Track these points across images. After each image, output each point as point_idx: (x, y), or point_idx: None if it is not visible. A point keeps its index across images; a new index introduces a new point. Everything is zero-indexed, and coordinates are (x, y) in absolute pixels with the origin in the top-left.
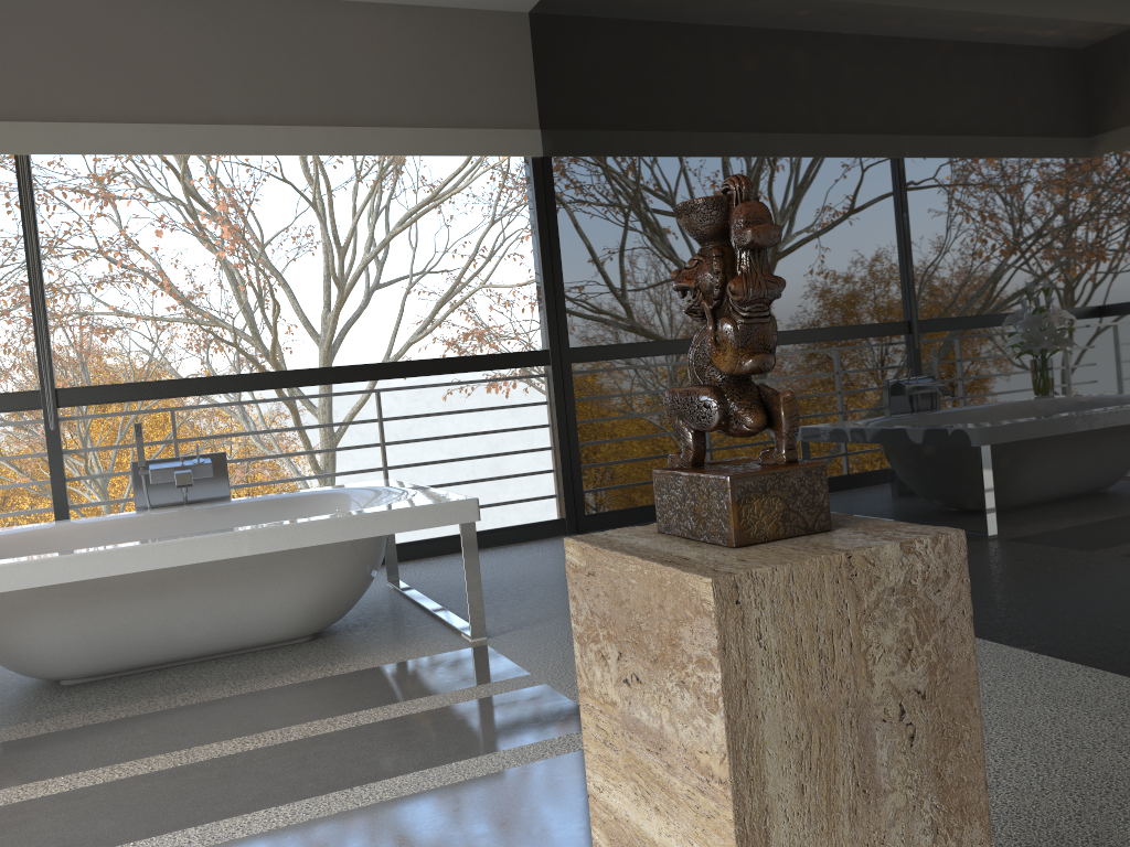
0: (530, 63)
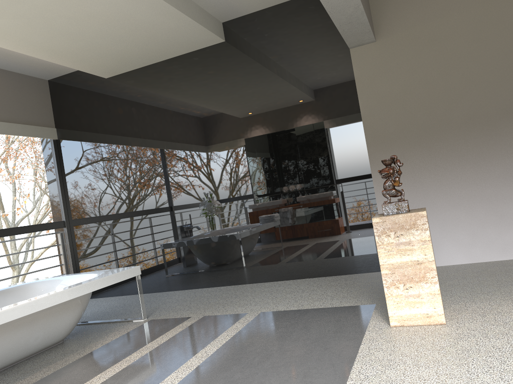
0: (50, 100)
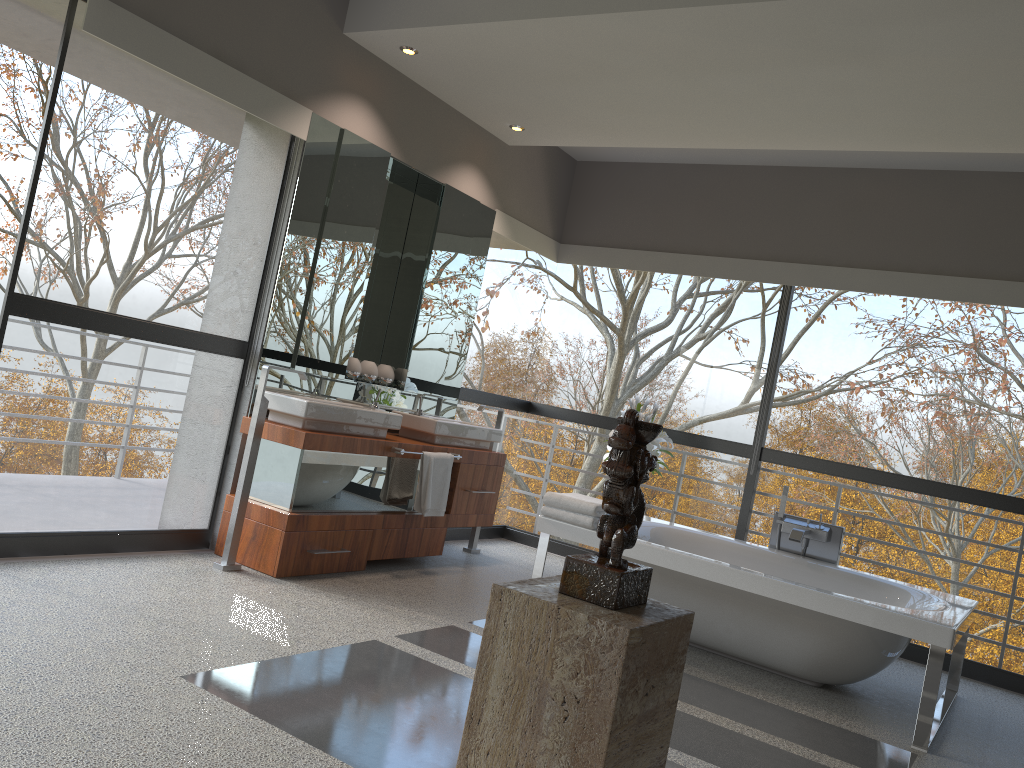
0: None
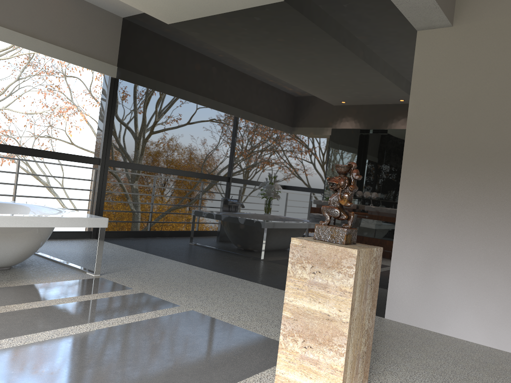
0: (119, 38)
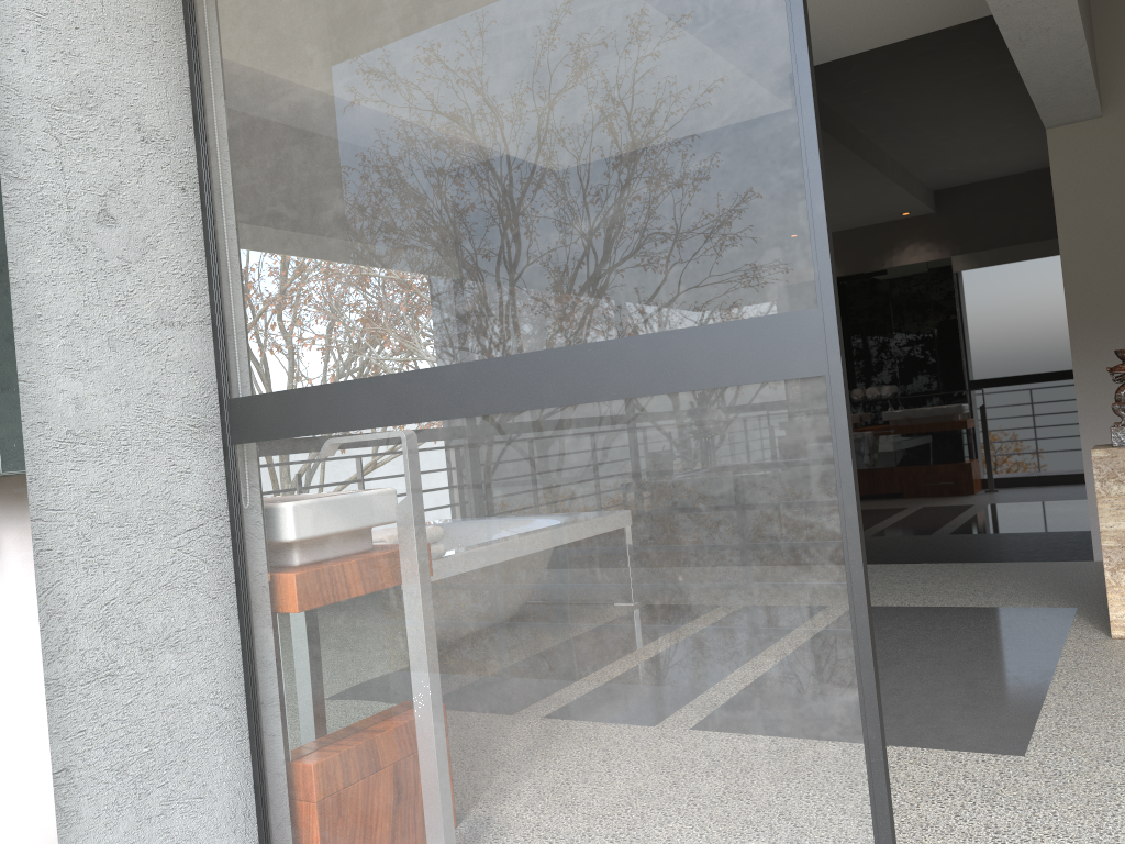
0: None
